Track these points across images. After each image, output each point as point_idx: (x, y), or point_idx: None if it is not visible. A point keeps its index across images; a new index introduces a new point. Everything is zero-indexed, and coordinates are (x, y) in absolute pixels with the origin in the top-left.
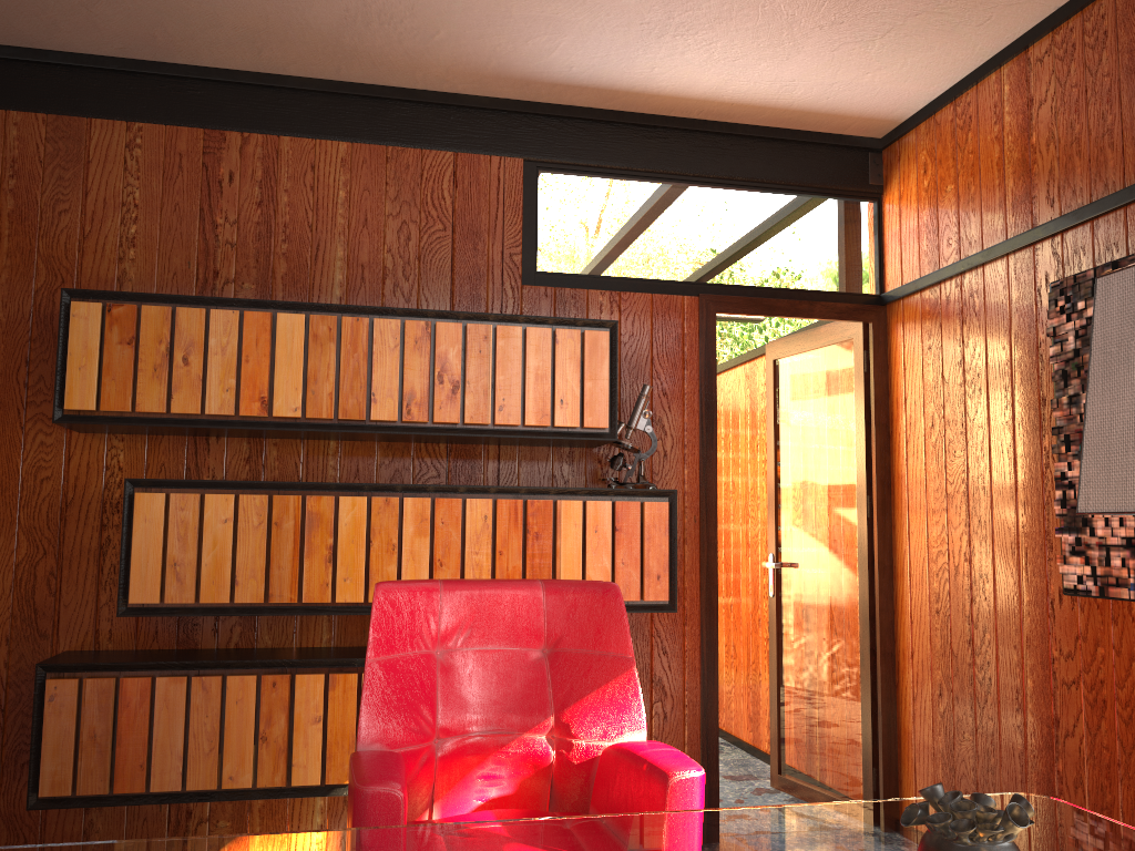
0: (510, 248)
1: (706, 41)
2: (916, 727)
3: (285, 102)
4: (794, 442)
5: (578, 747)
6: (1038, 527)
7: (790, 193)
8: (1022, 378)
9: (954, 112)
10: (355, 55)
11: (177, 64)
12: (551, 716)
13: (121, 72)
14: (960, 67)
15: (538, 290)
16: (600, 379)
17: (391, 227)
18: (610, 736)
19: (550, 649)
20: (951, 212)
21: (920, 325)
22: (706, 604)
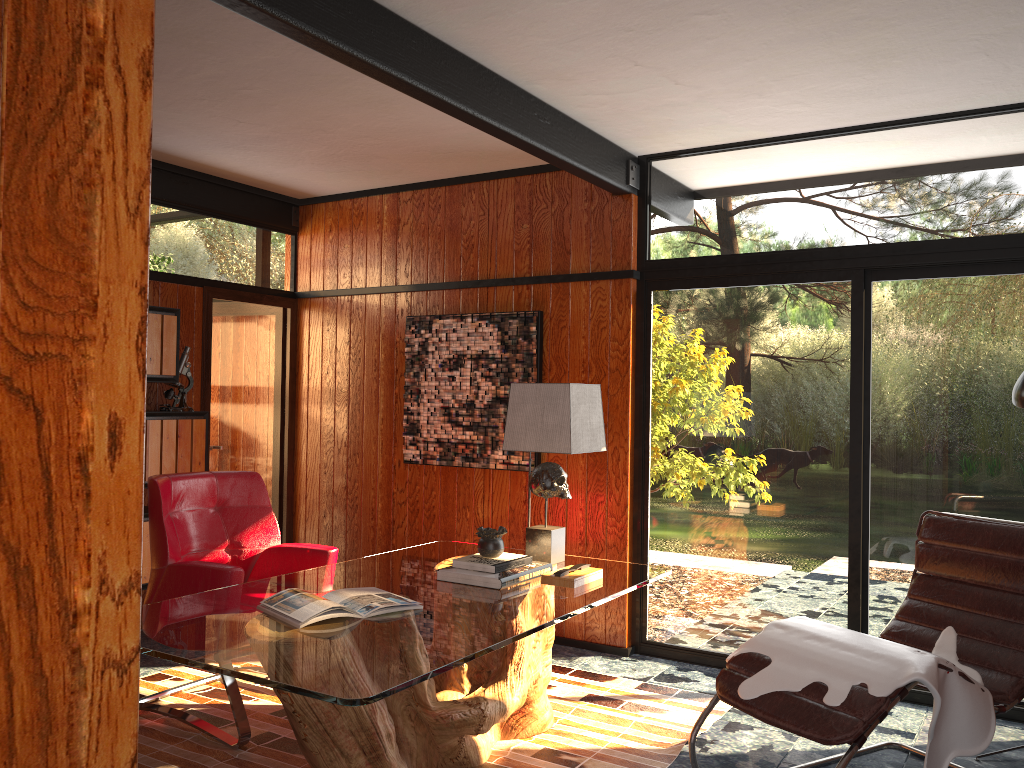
0: None
1: (250, 154)
2: (307, 535)
3: None
4: (225, 371)
5: (245, 552)
6: (389, 431)
7: (252, 226)
8: (385, 357)
9: (353, 205)
10: None
11: None
12: (227, 539)
13: None
14: (362, 187)
15: None
16: (172, 345)
17: None
18: (263, 544)
19: (219, 507)
20: (347, 259)
21: (322, 316)
22: None
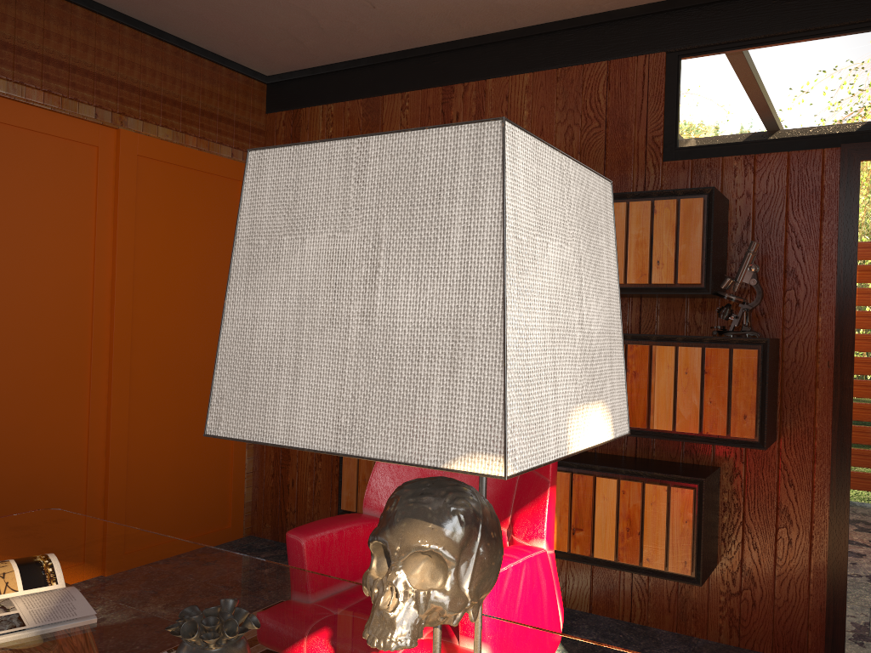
0: (652, 132)
1: None
2: None
3: (489, 54)
4: None
5: (514, 542)
6: None
7: None
8: None
9: None
10: (514, 9)
11: (425, 46)
12: (509, 516)
13: (397, 61)
14: None
15: (676, 164)
16: (693, 241)
17: (560, 132)
18: (527, 538)
19: None
20: None
21: None
22: (837, 446)
